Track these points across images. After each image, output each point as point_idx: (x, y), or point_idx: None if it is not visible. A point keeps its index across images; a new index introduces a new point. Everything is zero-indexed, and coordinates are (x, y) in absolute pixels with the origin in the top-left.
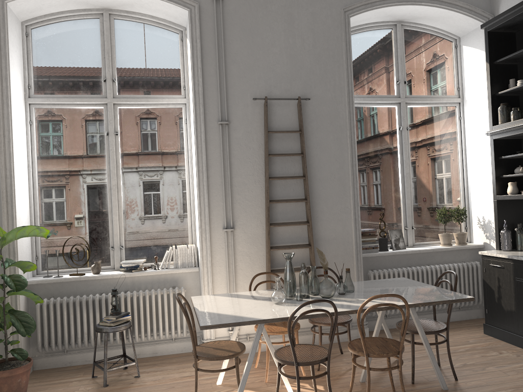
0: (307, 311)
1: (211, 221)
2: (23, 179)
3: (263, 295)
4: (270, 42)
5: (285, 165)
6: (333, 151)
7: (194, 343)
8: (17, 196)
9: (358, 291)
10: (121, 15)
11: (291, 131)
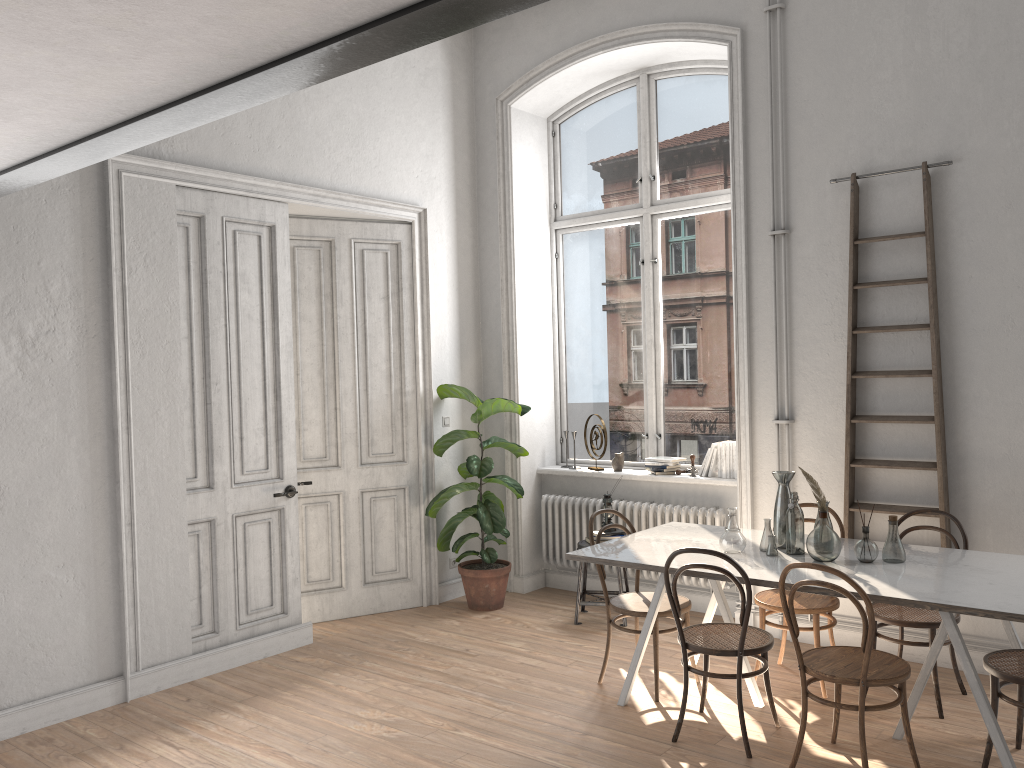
0: (689, 564)
1: (756, 405)
2: (538, 334)
3: (754, 539)
4: (873, 61)
5: (897, 303)
6: (1012, 269)
7: (603, 583)
8: (522, 357)
9: (911, 564)
10: (663, 71)
11: (903, 236)
